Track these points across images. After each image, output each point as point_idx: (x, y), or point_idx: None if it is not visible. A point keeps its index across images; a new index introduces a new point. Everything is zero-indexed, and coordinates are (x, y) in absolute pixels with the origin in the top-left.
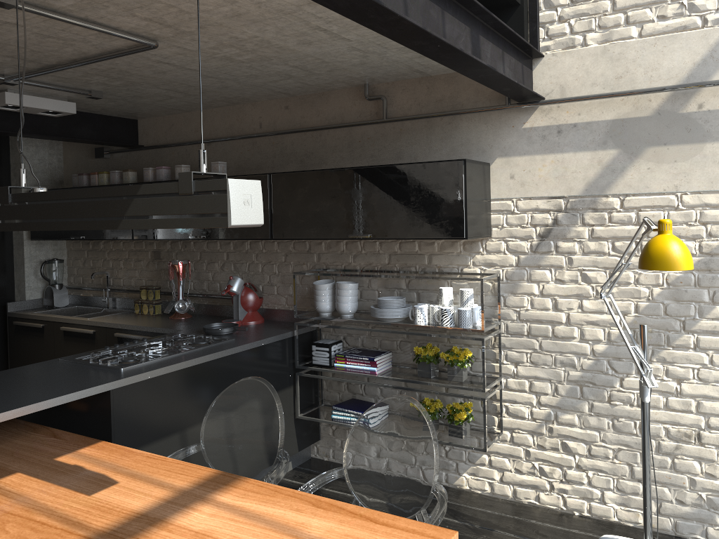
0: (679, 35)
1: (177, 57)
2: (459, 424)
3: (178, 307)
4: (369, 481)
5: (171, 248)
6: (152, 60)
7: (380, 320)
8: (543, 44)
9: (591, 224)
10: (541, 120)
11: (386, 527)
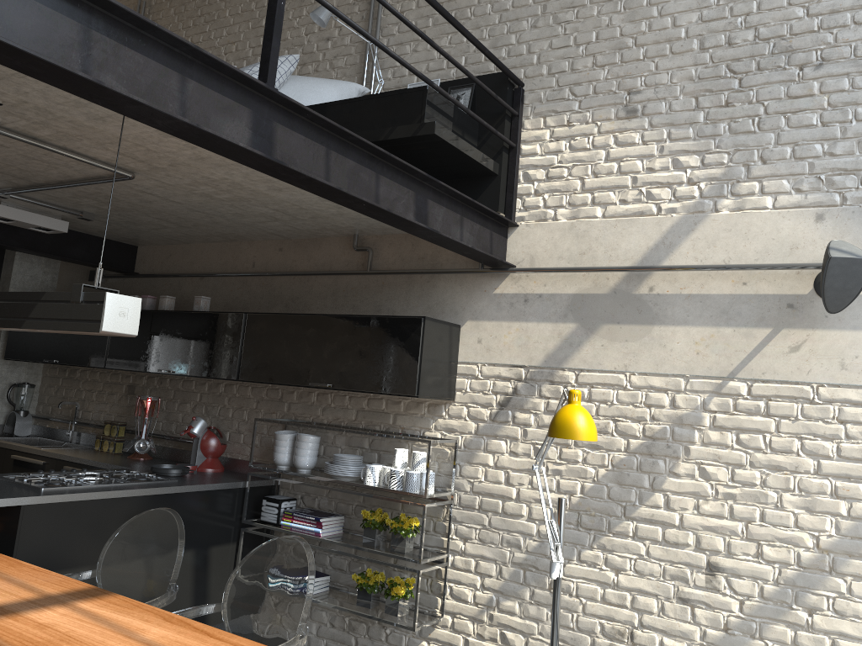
0: (636, 219)
1: (159, 189)
2: (396, 600)
3: (139, 446)
4: (244, 618)
5: (147, 383)
6: (135, 189)
7: (333, 477)
8: (519, 214)
9: (547, 396)
10: (510, 287)
11: (218, 640)
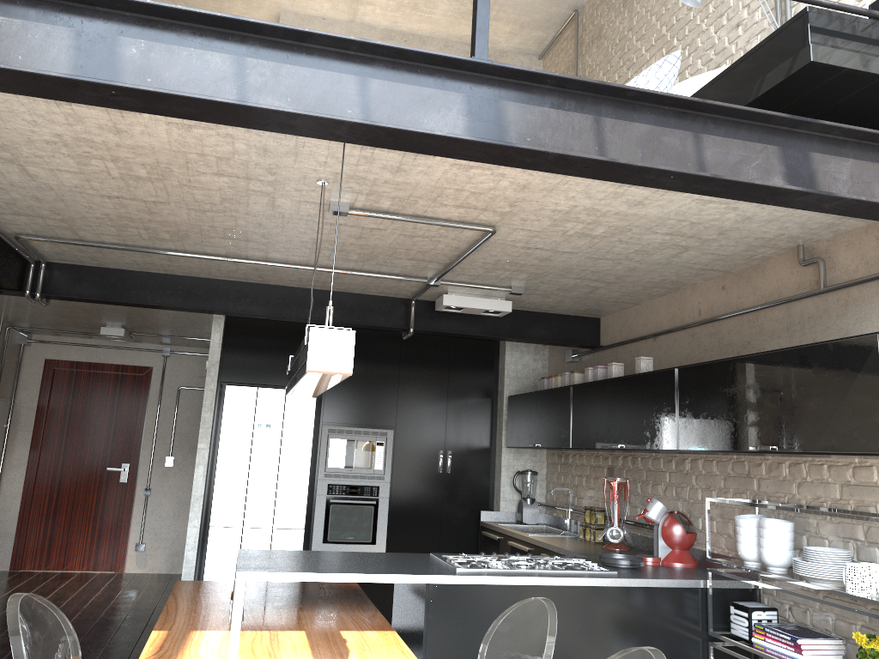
0: None
1: (536, 240)
2: None
3: (612, 534)
4: None
5: (622, 464)
6: (519, 247)
7: (806, 580)
8: None
9: None
10: None
11: None
